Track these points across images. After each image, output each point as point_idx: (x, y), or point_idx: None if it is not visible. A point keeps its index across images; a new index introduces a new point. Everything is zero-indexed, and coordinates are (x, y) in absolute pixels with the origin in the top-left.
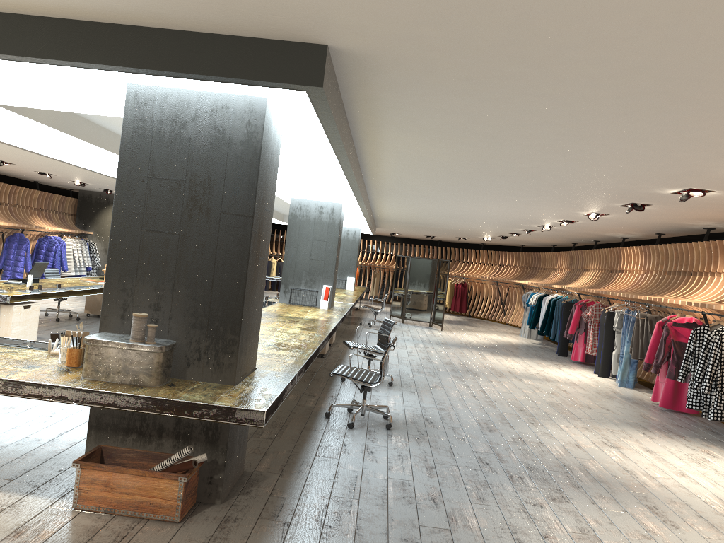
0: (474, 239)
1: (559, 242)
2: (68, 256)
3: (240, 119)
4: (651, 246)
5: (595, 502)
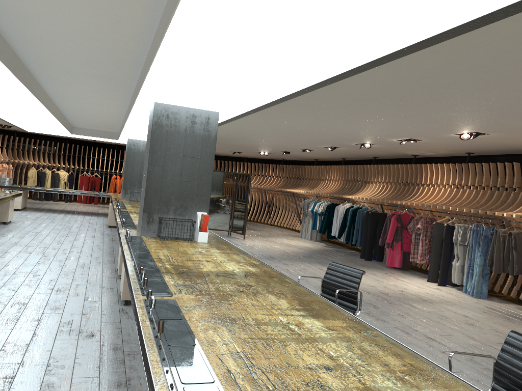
0: (246, 153)
1: (331, 157)
2: None
3: None
4: (470, 164)
5: None
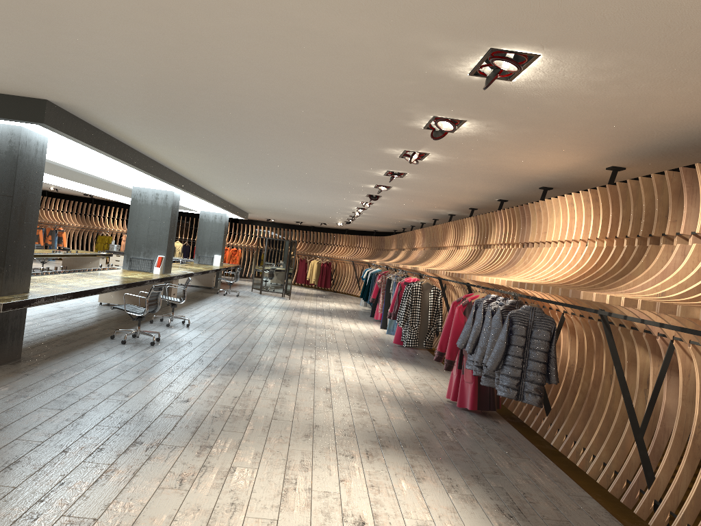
0: (334, 224)
1: (393, 227)
2: None
3: (5, 139)
4: (425, 228)
5: (251, 376)
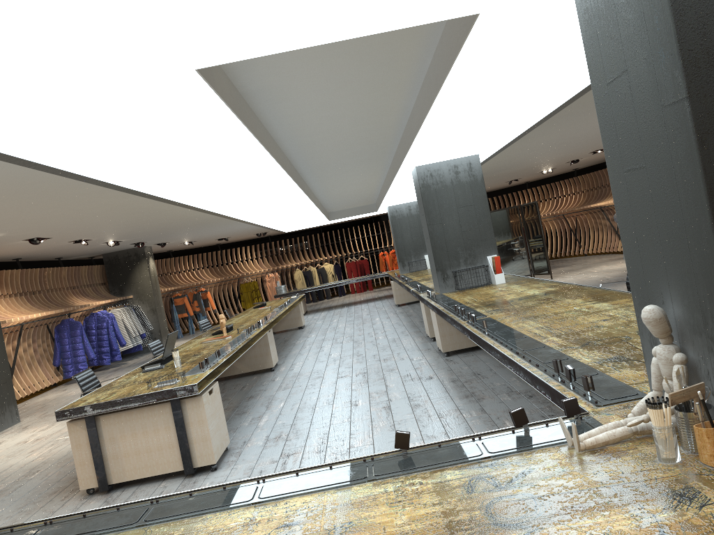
0: (525, 178)
1: None
2: (119, 328)
3: None
4: None
5: None
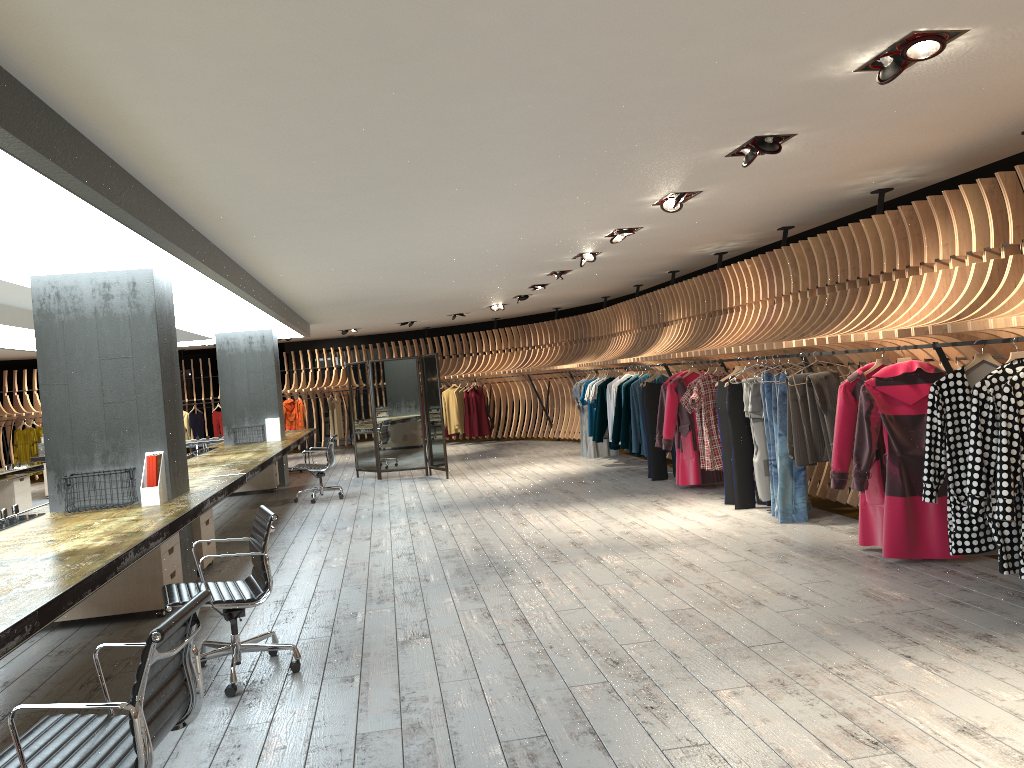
0: (478, 313)
1: (613, 288)
2: None
3: None
4: (777, 251)
5: None
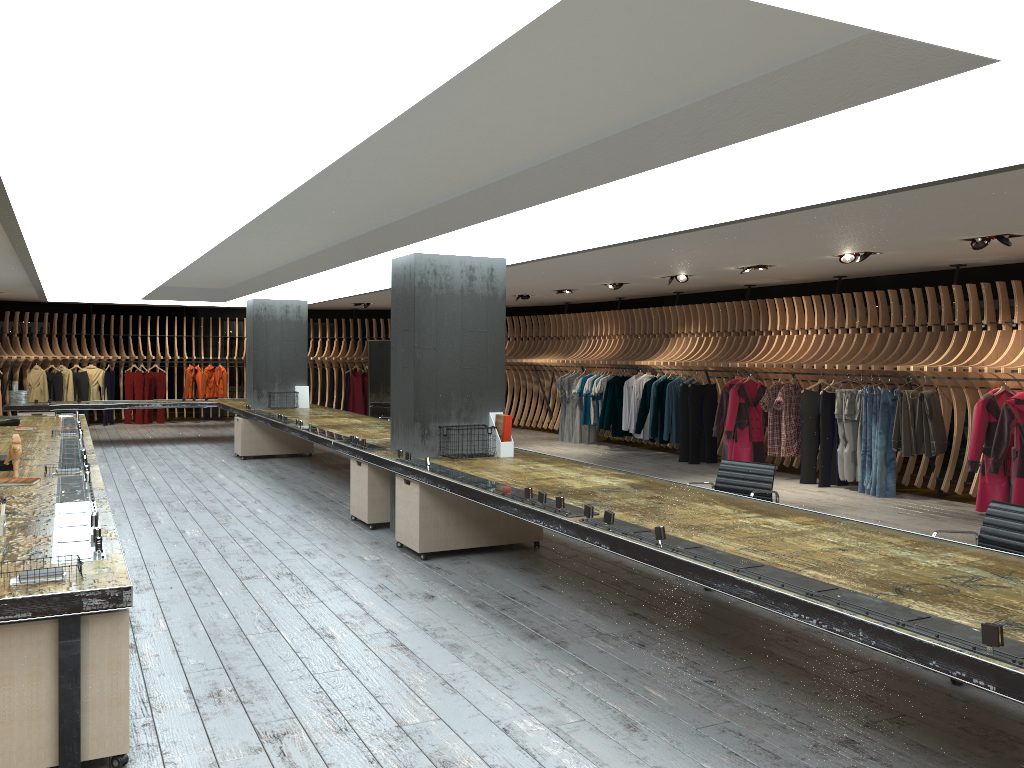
0: None
1: (598, 297)
2: None
3: None
4: (845, 294)
5: None
